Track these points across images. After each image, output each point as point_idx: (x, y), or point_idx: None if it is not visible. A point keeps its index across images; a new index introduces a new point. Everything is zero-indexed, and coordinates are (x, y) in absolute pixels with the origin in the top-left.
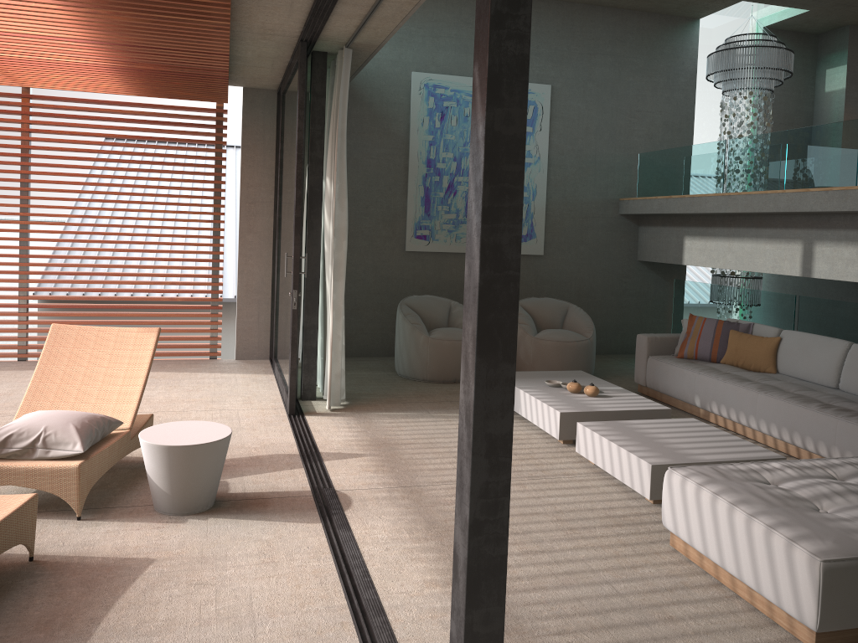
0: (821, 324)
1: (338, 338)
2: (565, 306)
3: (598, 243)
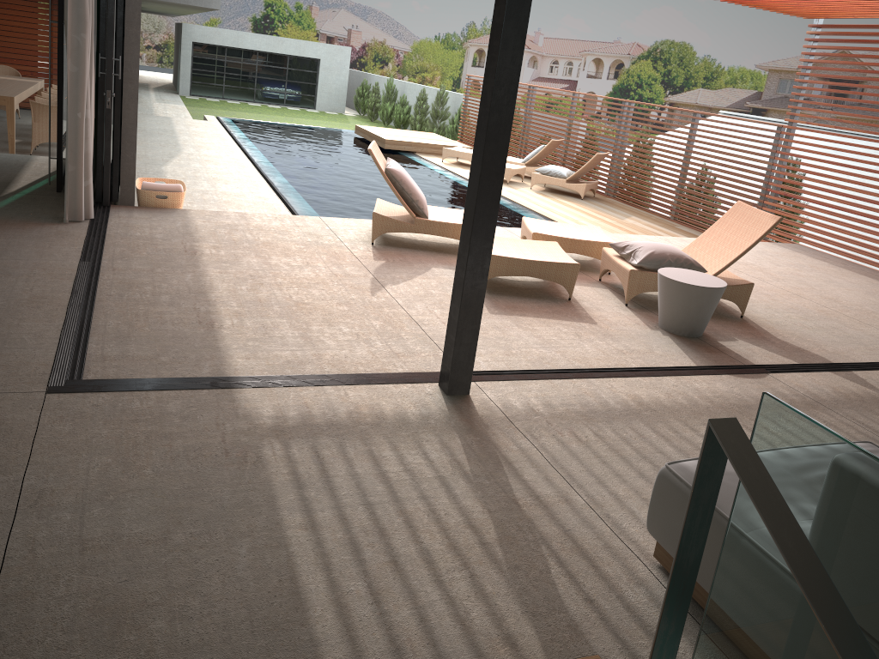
0: None
1: None
2: None
3: None
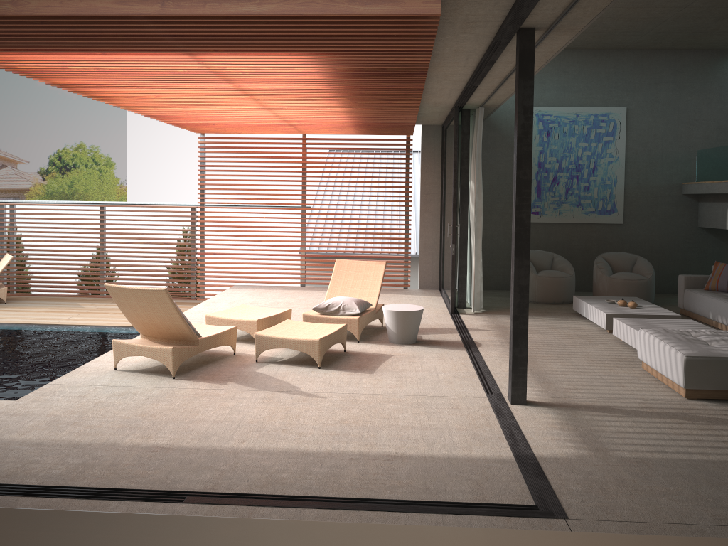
0: None
1: (478, 272)
2: (635, 258)
3: (666, 214)
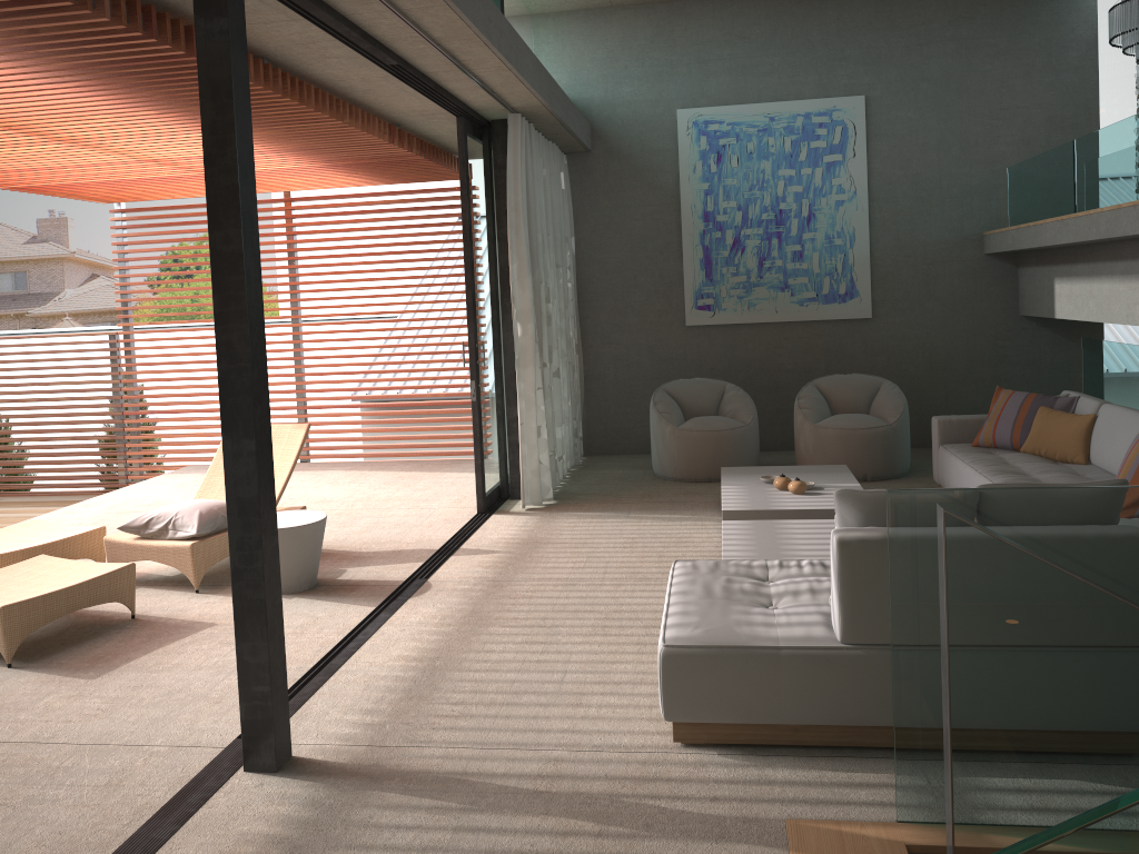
0: None
1: (531, 431)
2: (877, 384)
3: (955, 296)
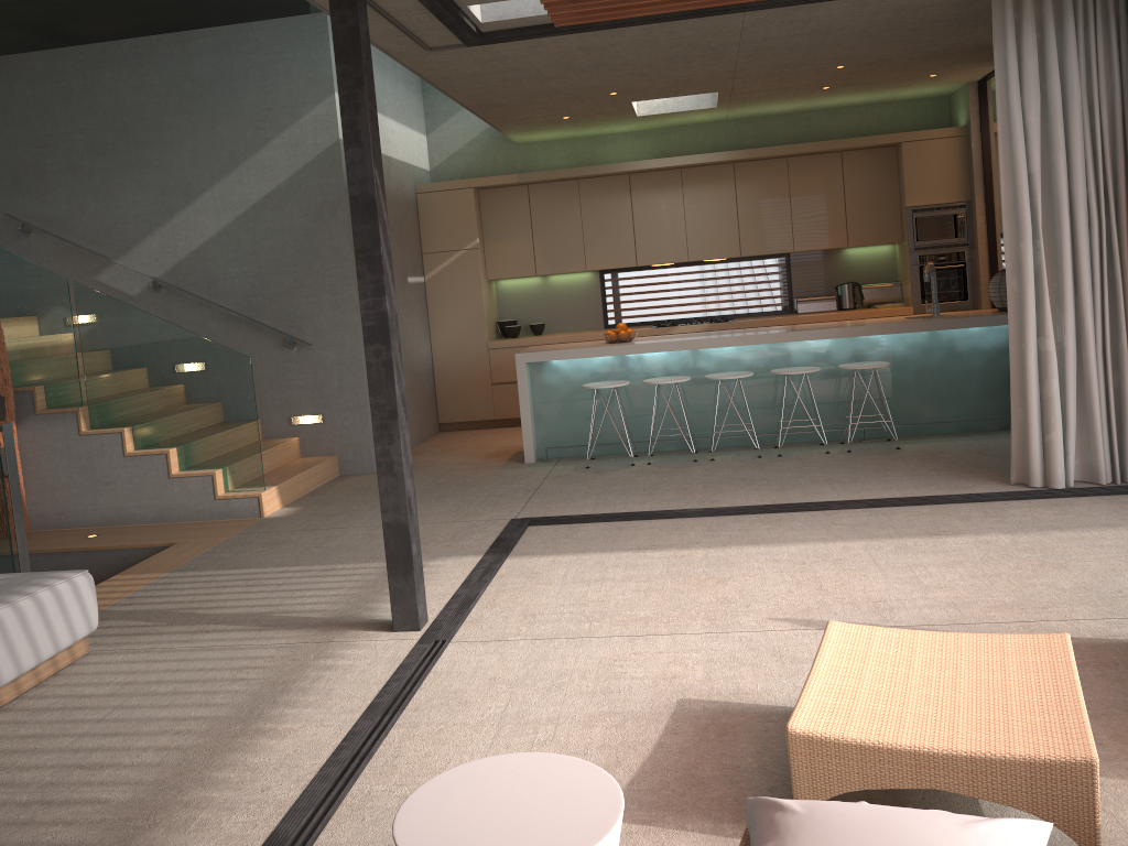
0: None
1: None
2: None
3: None
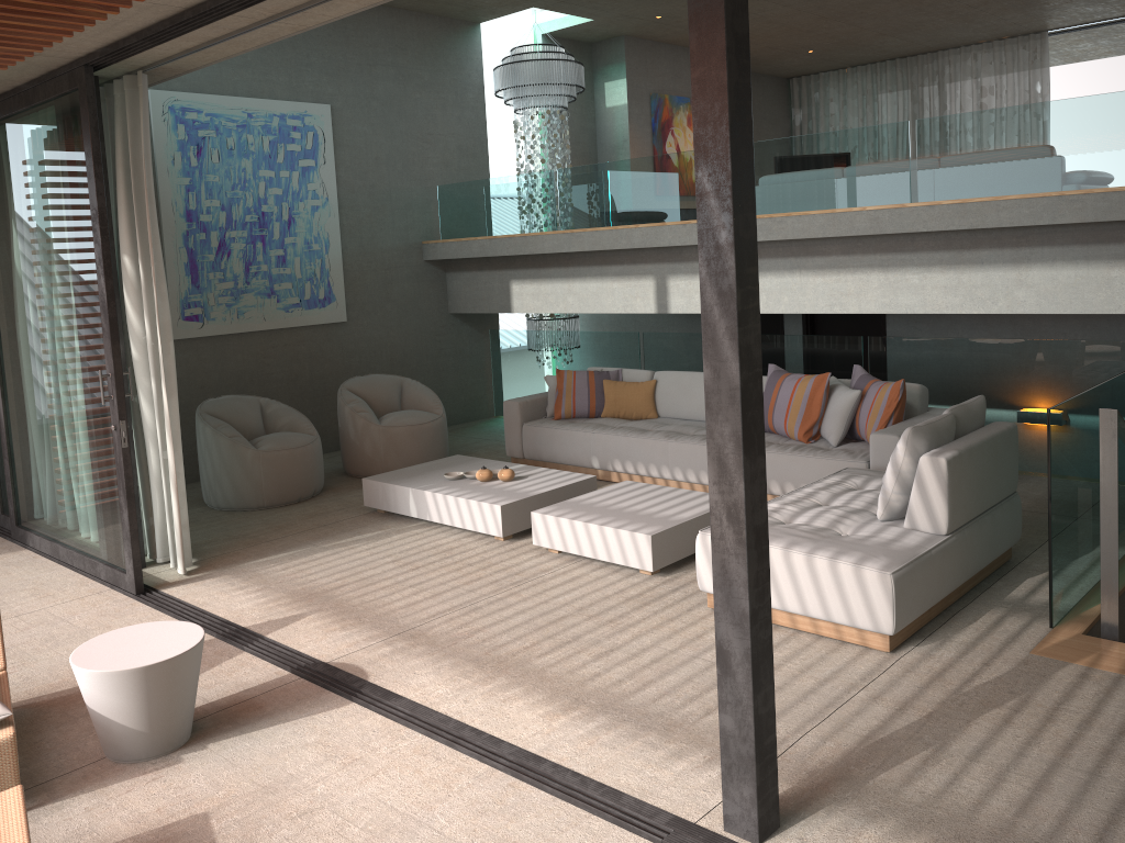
0: (670, 359)
1: (181, 475)
2: (399, 382)
3: (406, 298)
